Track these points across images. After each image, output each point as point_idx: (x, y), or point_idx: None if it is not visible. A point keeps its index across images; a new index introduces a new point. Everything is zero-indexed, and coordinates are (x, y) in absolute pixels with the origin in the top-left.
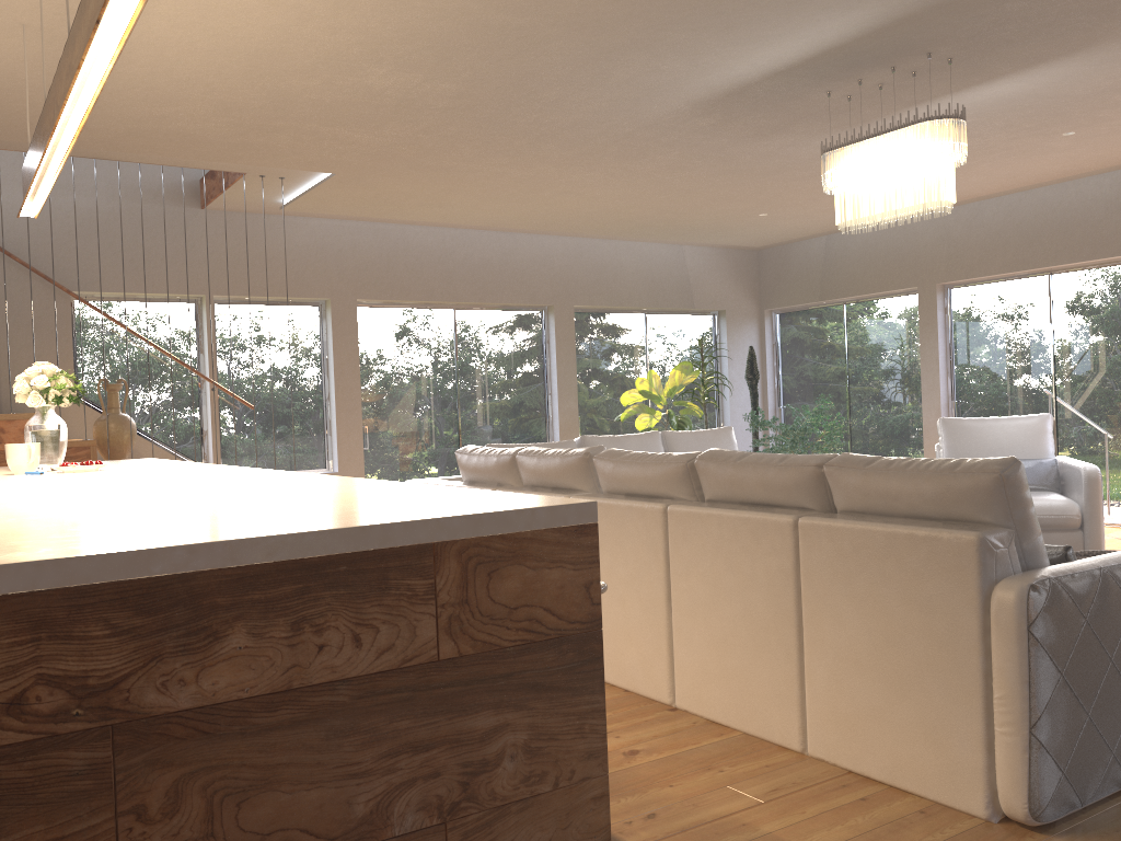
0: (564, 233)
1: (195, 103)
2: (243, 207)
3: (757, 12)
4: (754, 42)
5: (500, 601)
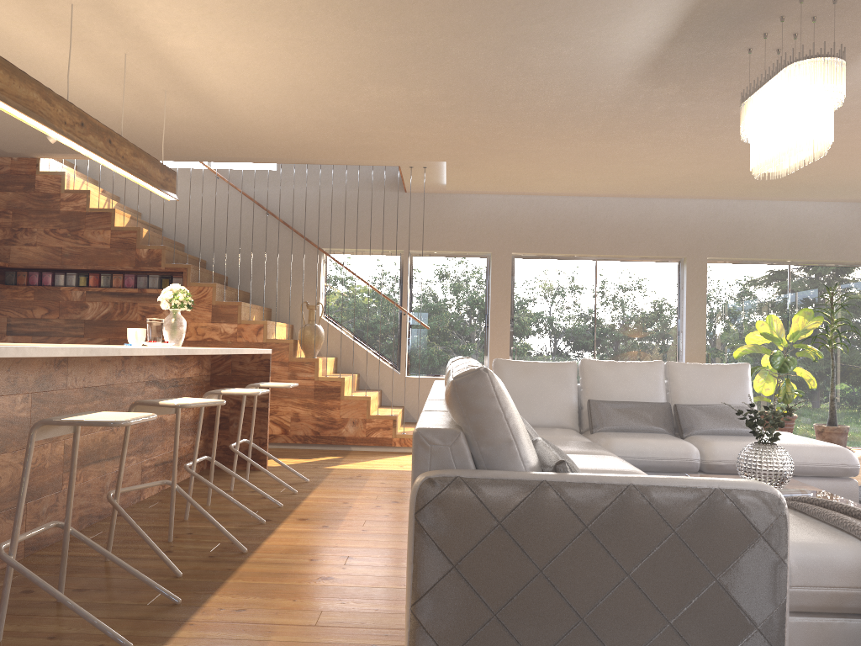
0: (697, 196)
1: (301, 123)
2: (428, 189)
3: None
4: (608, 20)
5: None
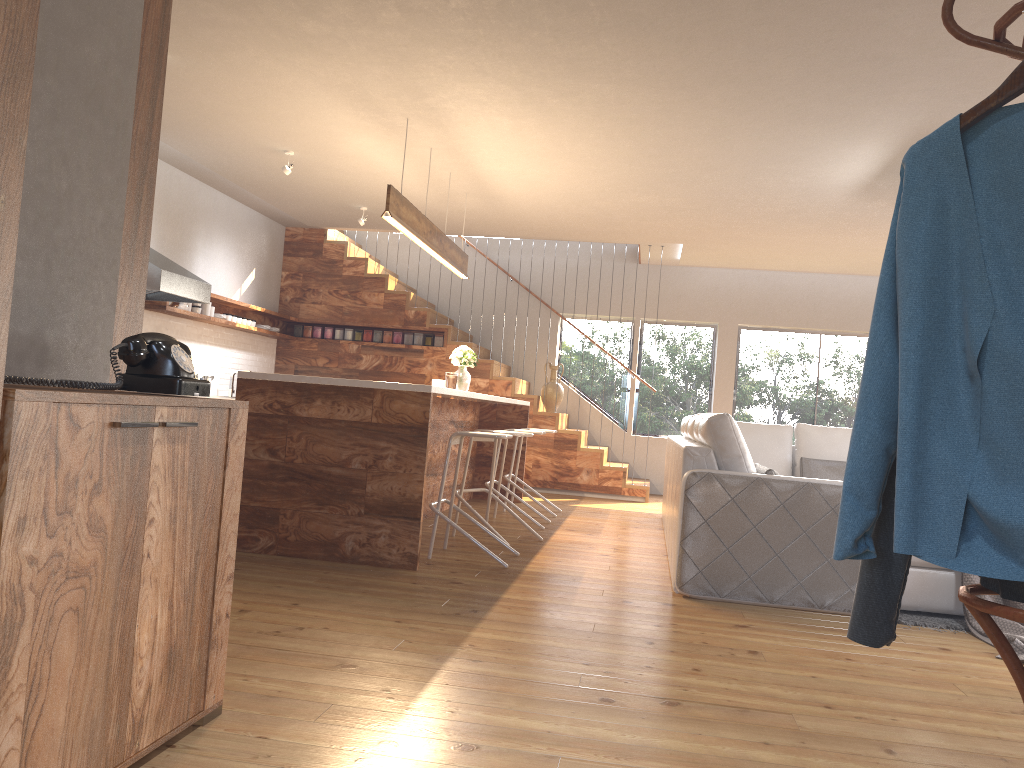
0: None
1: (565, 215)
2: (662, 262)
3: (797, 153)
4: (825, 164)
5: (393, 410)
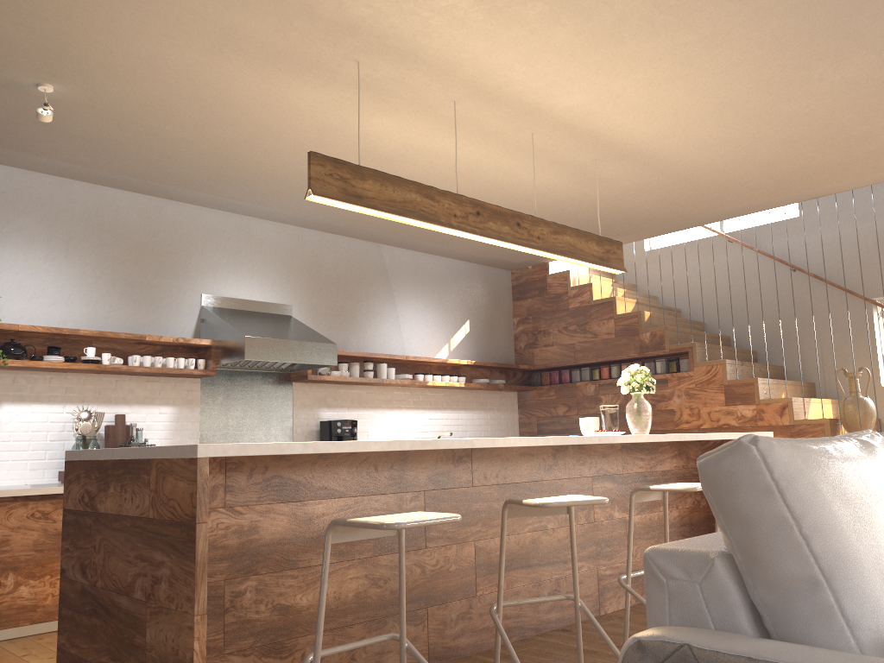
0: None
1: (766, 149)
2: None
3: None
4: None
5: (165, 494)
